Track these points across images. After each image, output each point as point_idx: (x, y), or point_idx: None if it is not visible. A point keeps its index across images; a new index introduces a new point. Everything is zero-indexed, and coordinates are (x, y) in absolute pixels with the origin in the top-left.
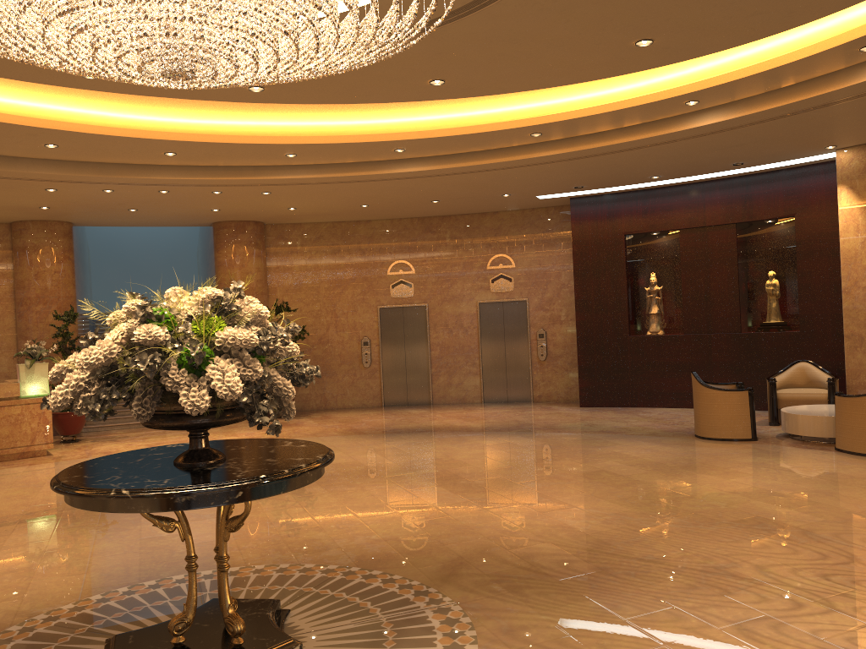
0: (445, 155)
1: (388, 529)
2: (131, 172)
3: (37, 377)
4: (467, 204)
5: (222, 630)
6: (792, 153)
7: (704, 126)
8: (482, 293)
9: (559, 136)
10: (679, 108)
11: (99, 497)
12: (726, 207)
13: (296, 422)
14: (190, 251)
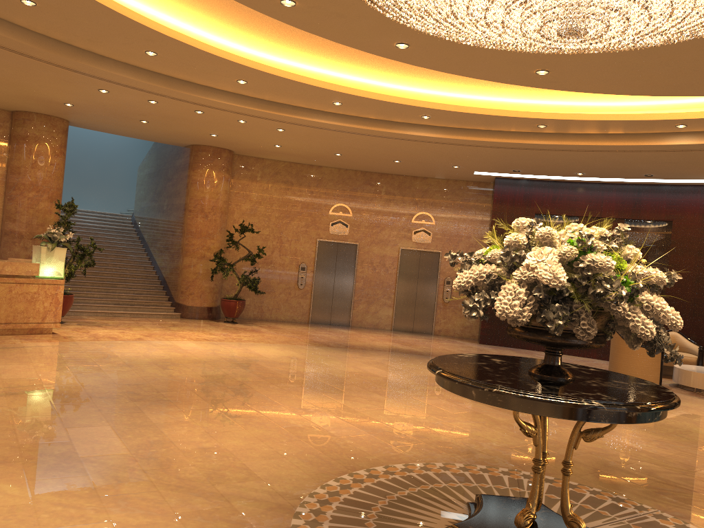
0: (452, 128)
1: (495, 438)
2: (193, 90)
3: (55, 260)
4: (414, 168)
5: (544, 526)
6: (694, 175)
7: (677, 145)
8: (404, 241)
9: (554, 130)
10: (665, 128)
11: (572, 405)
12: (619, 205)
13: (253, 329)
14: (123, 163)
